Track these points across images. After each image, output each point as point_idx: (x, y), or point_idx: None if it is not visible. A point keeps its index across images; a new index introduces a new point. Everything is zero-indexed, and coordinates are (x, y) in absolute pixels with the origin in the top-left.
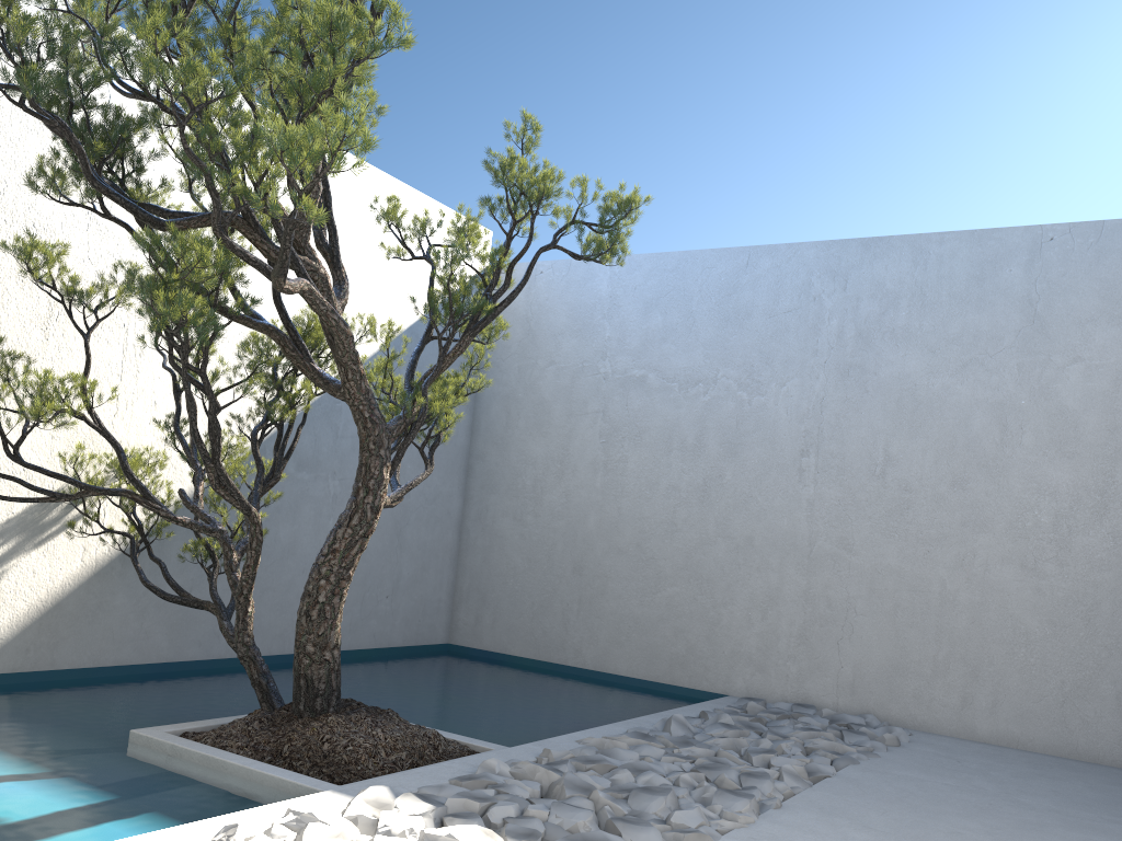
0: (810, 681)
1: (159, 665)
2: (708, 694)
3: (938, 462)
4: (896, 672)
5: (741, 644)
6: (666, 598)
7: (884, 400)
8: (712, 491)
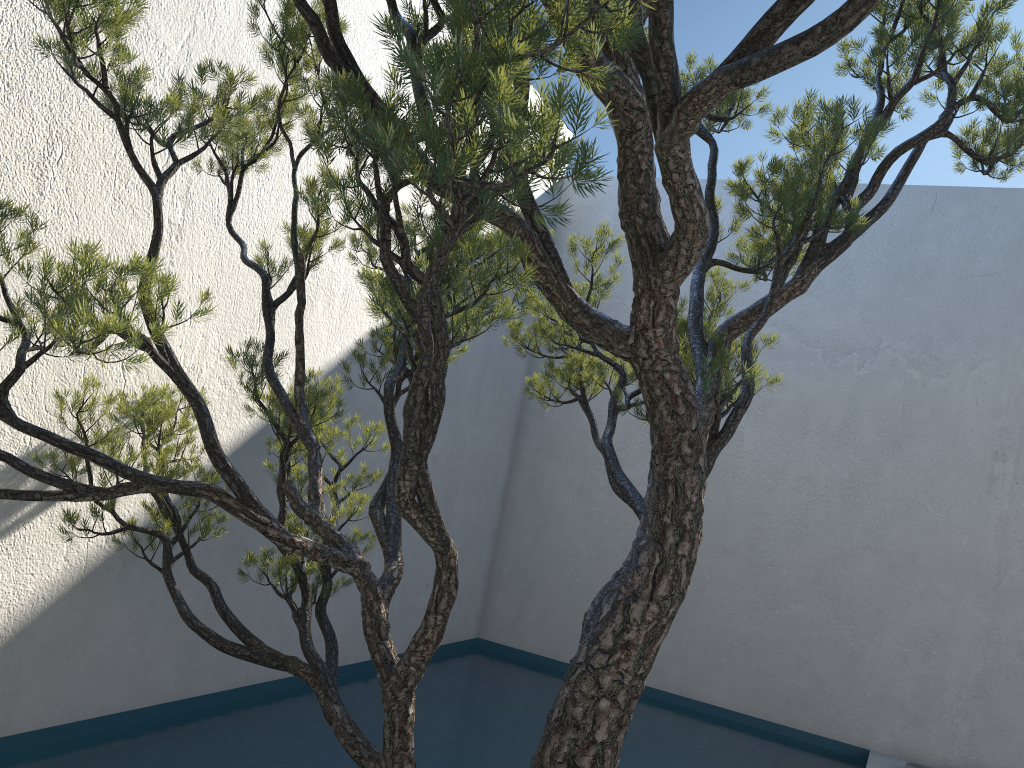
0: (986, 746)
1: (160, 707)
2: (838, 745)
3: None
4: None
5: (890, 687)
6: (787, 617)
7: None
8: (862, 490)
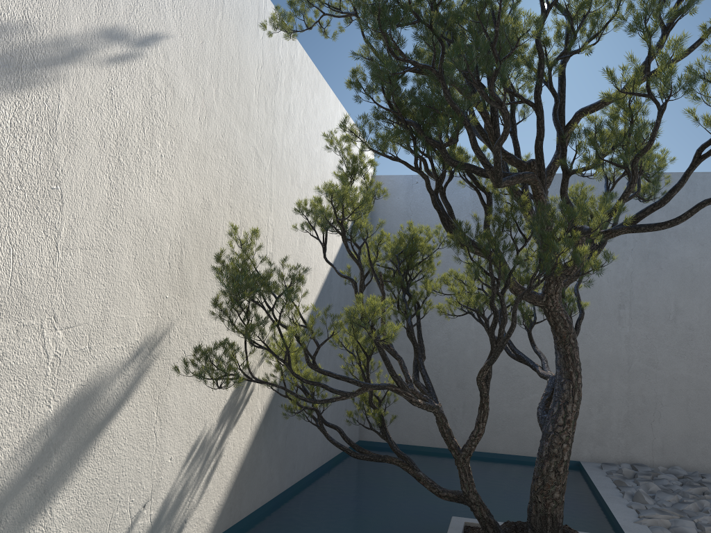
0: (634, 448)
1: (275, 498)
2: None
3: (709, 312)
4: (690, 439)
5: (585, 428)
6: (529, 401)
7: (672, 274)
8: None
